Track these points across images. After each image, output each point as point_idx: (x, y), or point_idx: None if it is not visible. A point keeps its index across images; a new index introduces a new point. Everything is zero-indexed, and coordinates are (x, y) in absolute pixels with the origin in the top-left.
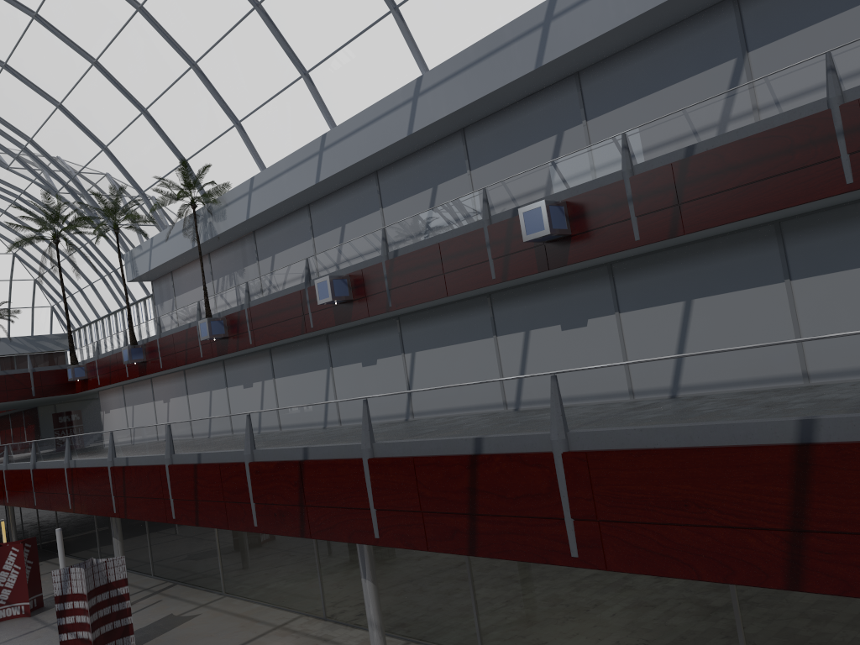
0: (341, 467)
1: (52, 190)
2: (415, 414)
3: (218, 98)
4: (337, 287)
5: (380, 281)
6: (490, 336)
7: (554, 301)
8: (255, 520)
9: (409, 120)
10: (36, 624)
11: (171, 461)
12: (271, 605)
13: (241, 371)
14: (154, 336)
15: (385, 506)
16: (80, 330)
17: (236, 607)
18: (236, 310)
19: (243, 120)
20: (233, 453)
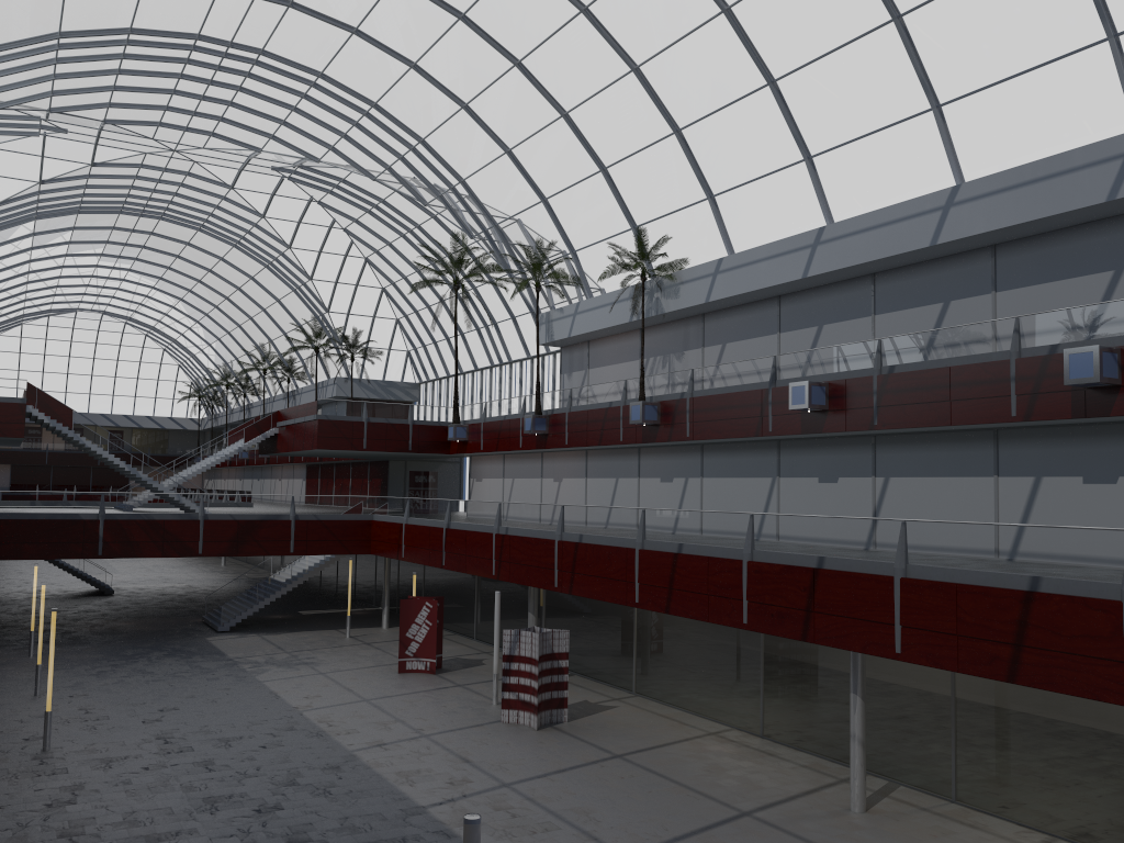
0: (865, 581)
1: (468, 234)
2: (962, 544)
3: (696, 169)
4: (814, 394)
5: (866, 396)
6: (990, 475)
7: (1079, 450)
8: (745, 617)
9: (934, 230)
10: (446, 682)
11: (642, 546)
12: (694, 713)
13: (660, 463)
14: (561, 408)
15: (913, 624)
16: (434, 382)
17: (654, 708)
18: (674, 397)
19: (718, 195)
20: (725, 549)
